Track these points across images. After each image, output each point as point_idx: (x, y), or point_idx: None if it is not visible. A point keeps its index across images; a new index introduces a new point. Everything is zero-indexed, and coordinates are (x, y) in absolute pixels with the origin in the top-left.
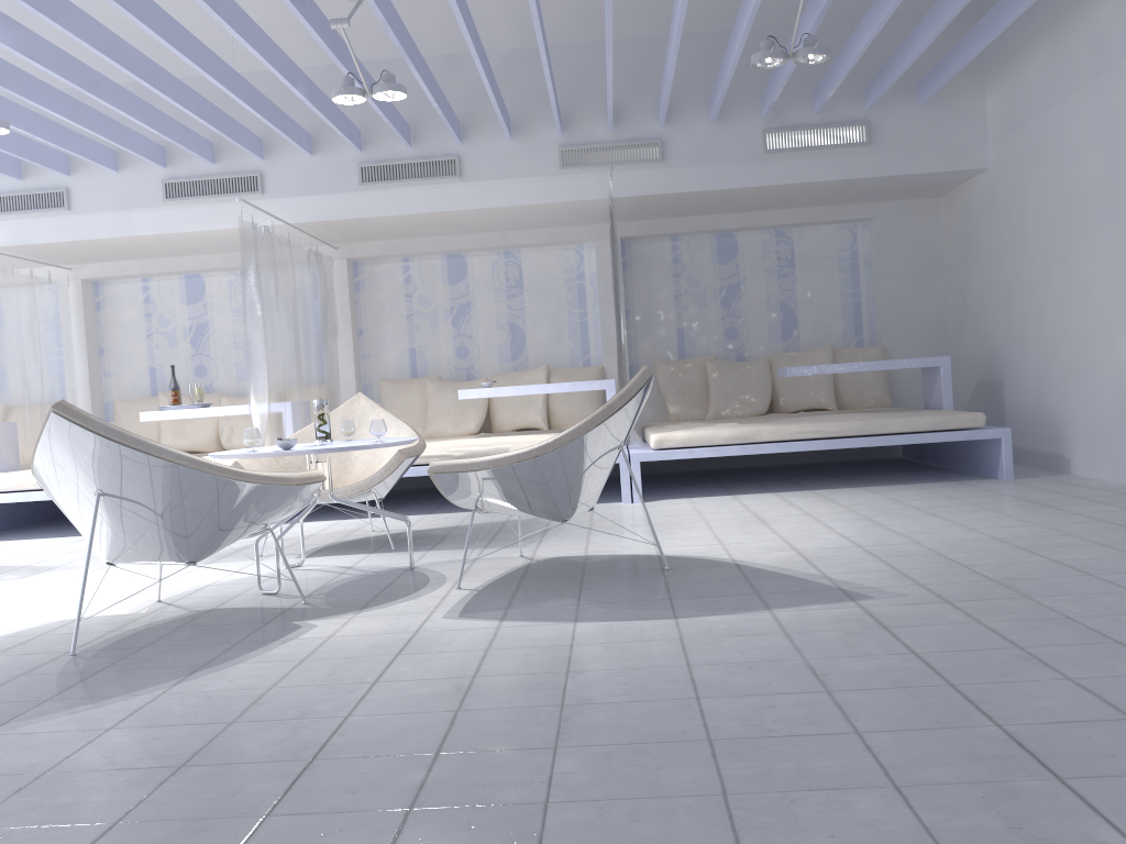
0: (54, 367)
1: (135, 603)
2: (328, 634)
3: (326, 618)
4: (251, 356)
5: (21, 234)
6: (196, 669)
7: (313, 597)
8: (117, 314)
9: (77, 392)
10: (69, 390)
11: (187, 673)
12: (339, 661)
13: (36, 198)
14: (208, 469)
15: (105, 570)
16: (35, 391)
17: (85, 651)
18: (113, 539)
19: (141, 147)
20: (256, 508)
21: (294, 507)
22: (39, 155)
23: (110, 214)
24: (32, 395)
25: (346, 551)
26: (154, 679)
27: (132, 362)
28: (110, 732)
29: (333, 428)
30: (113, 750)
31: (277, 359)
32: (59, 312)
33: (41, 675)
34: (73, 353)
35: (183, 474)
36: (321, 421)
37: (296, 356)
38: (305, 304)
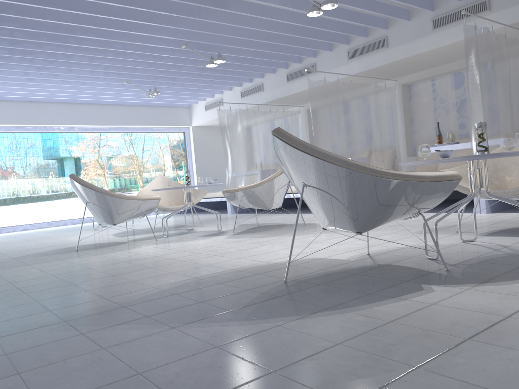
0: (387, 130)
1: (355, 254)
2: (433, 301)
3: (447, 285)
4: (472, 109)
5: (367, 65)
6: (320, 310)
7: (457, 266)
8: (419, 100)
9: (399, 142)
10: (395, 141)
11: (312, 311)
12: (413, 331)
13: (373, 45)
14: (355, 168)
15: (369, 232)
16: (377, 142)
17: (293, 280)
18: (318, 213)
19: (417, 2)
20: (398, 197)
21: (435, 198)
22: (370, 21)
23: (406, 45)
24: (375, 144)
25: (516, 234)
26: (291, 311)
27: (426, 124)
28: (212, 350)
29: (516, 149)
30: (189, 368)
31: (492, 111)
32: (390, 102)
33: (254, 292)
34: (397, 122)
35: (340, 172)
36: (479, 138)
37: (508, 108)
38: (517, 76)
